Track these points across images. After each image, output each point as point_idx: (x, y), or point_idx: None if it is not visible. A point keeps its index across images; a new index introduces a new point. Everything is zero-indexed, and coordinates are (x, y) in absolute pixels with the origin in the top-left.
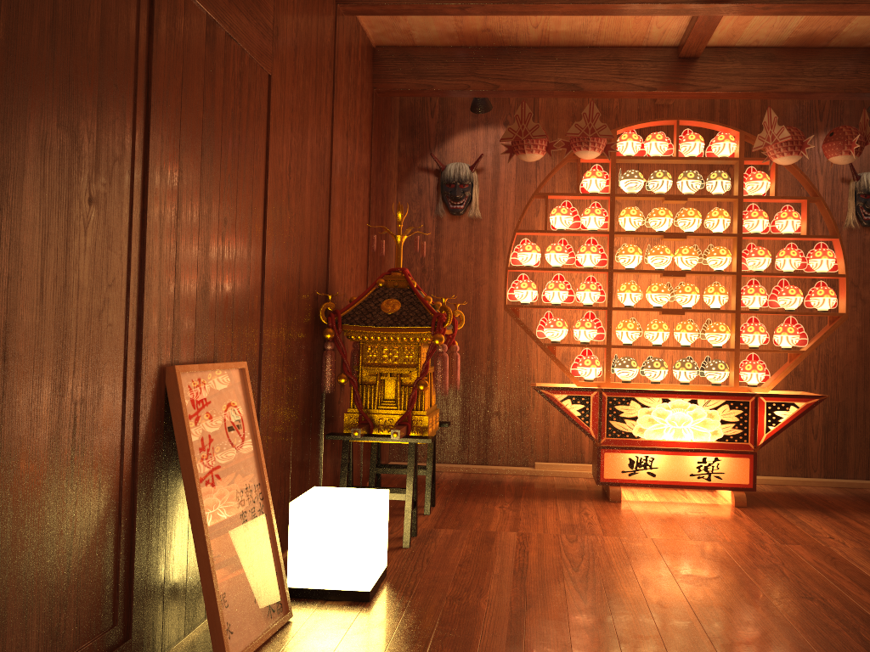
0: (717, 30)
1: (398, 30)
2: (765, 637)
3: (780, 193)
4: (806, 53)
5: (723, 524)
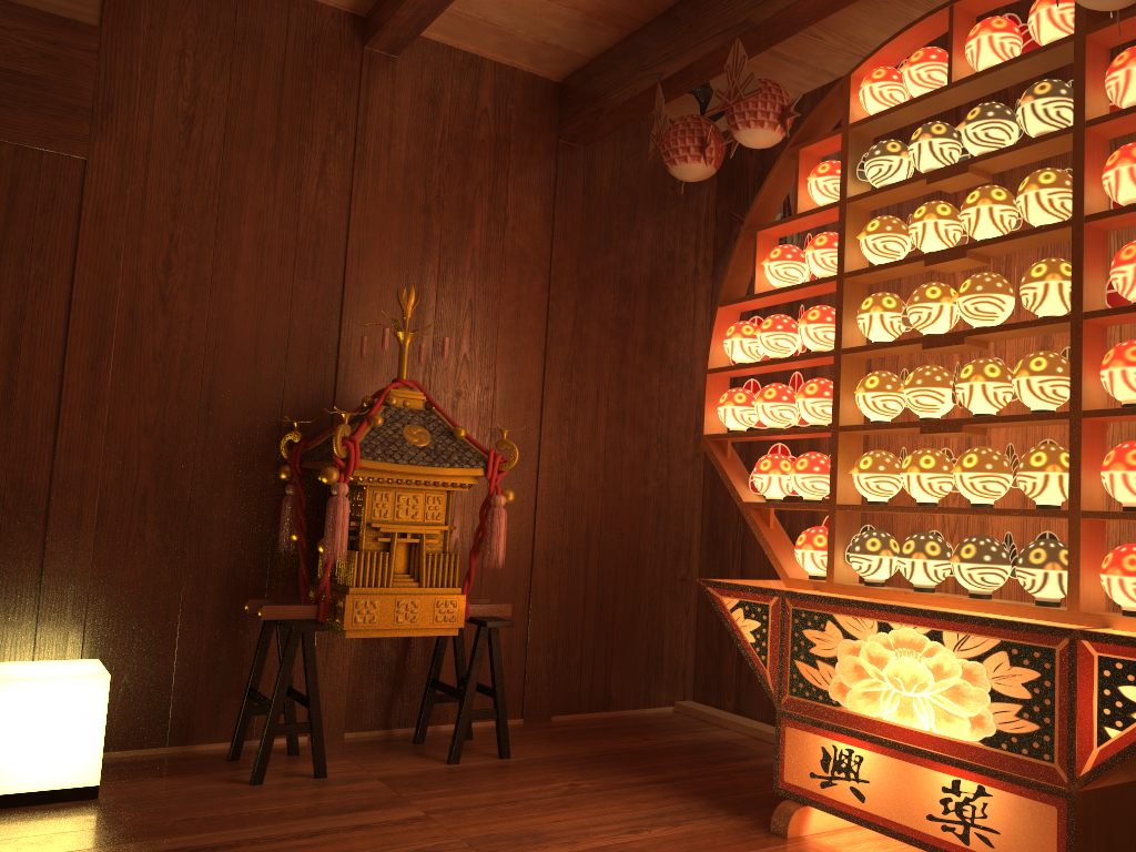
0: None
1: (537, 48)
2: None
3: None
4: None
5: None
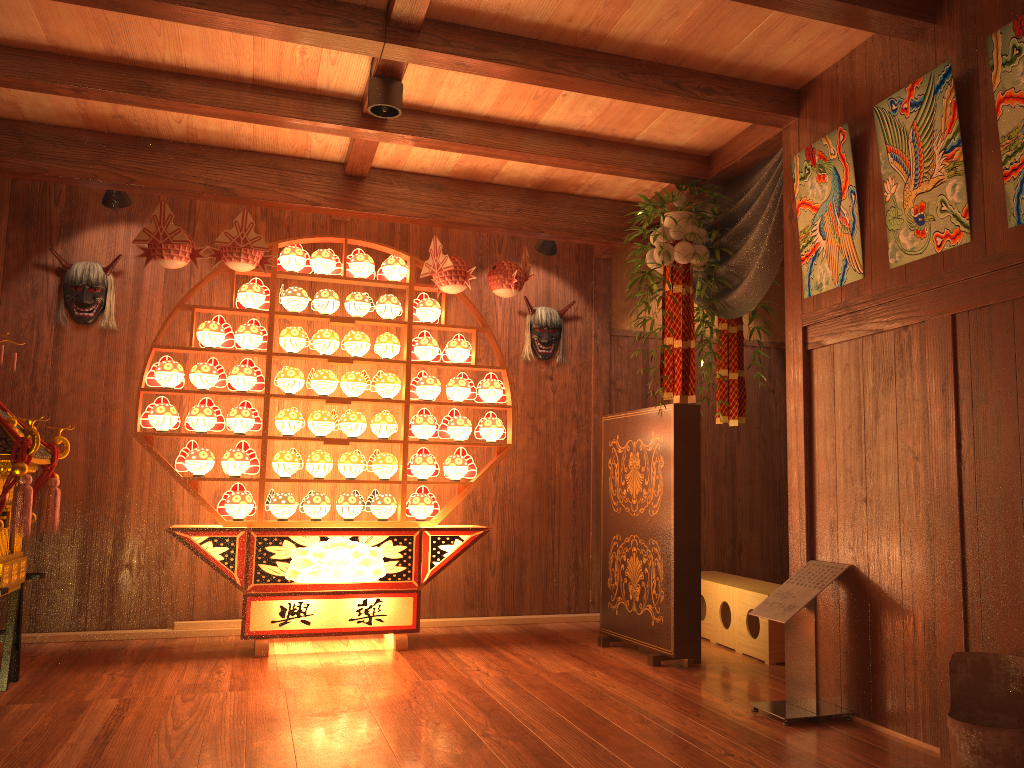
0: (381, 153)
1: None
2: (358, 763)
3: (460, 321)
4: (472, 186)
5: (373, 667)
